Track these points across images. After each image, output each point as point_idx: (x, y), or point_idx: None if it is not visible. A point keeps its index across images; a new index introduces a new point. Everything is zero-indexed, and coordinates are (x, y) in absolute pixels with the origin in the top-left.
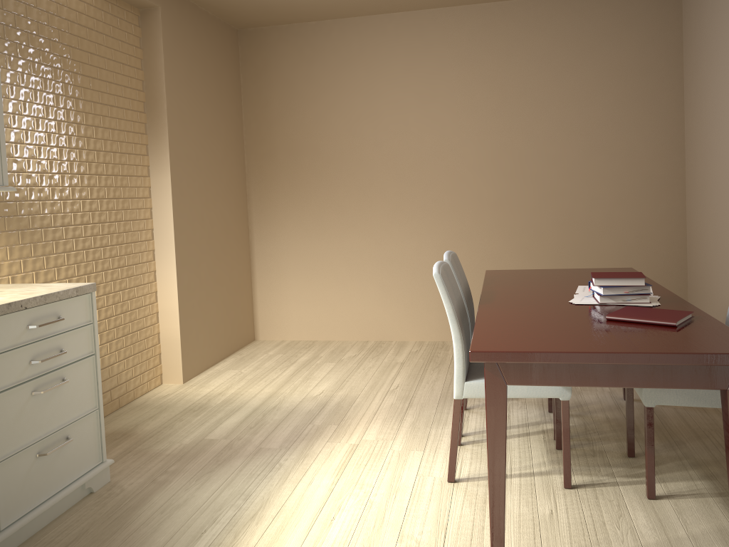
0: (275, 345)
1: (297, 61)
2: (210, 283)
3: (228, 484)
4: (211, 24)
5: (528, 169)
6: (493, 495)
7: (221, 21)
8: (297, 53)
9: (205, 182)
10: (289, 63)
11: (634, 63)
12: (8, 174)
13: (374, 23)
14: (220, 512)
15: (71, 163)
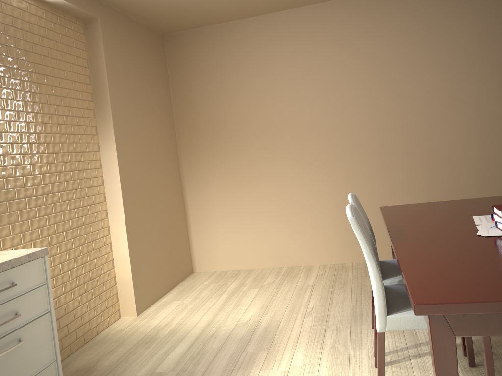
0: (209, 276)
1: (210, 54)
2: (154, 232)
3: None
4: (141, 31)
5: (398, 122)
6: None
7: (149, 28)
8: (210, 48)
9: (145, 152)
10: (204, 56)
11: (476, 31)
12: None
13: (267, 20)
14: None
15: (31, 145)
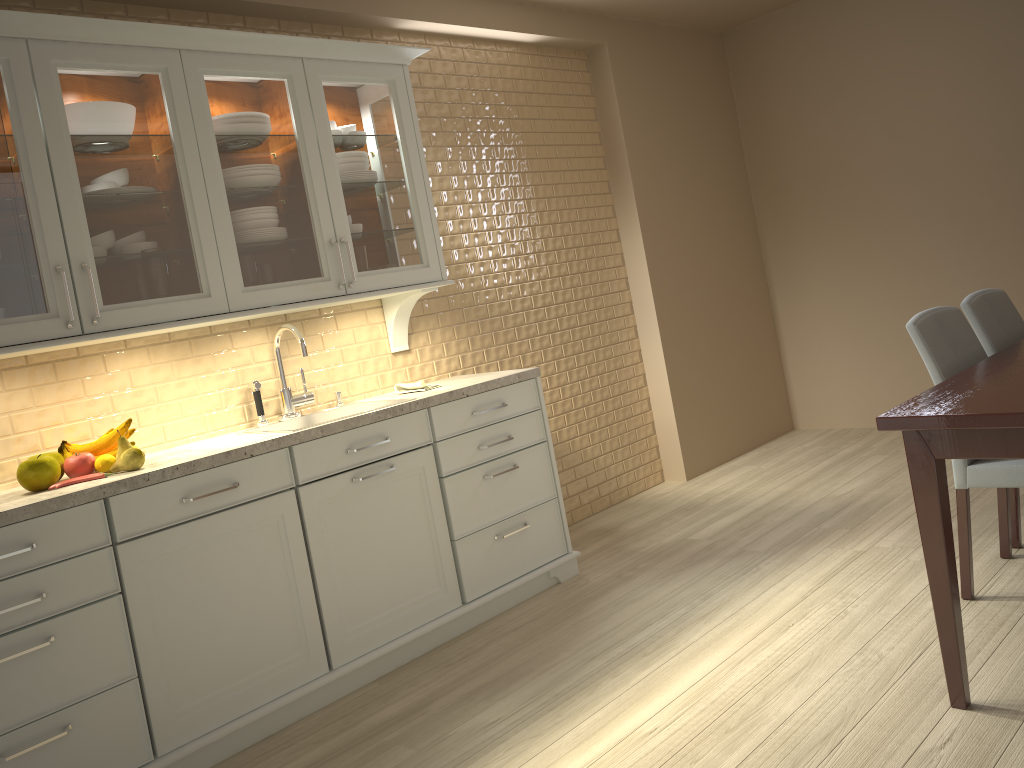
0: (817, 435)
1: (803, 54)
2: (713, 360)
3: (692, 584)
4: (679, 39)
5: None
6: (935, 596)
7: (694, 30)
8: (801, 42)
9: (692, 237)
10: (792, 58)
11: None
12: (461, 265)
13: None
14: (672, 609)
15: (524, 243)
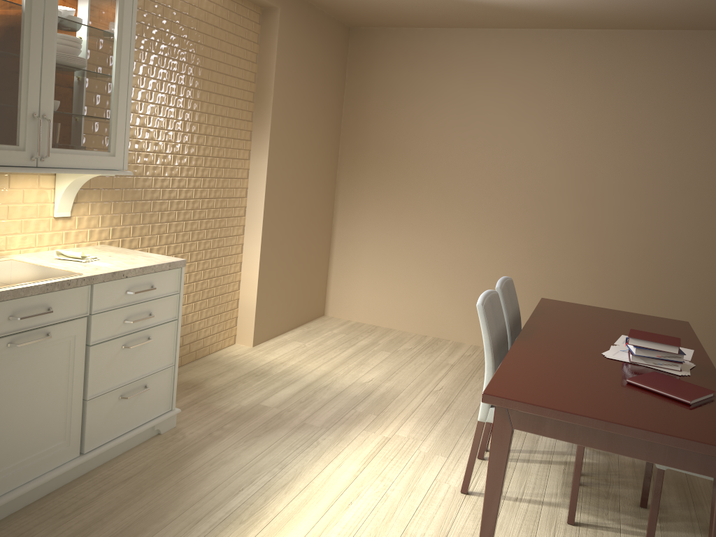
0: (341, 324)
1: (401, 64)
2: (289, 260)
3: (270, 451)
4: (325, 23)
5: (609, 199)
6: (484, 521)
7: (335, 19)
8: (402, 56)
9: (298, 169)
10: (393, 64)
11: None
12: (130, 152)
13: (479, 37)
14: (258, 475)
15: (183, 145)
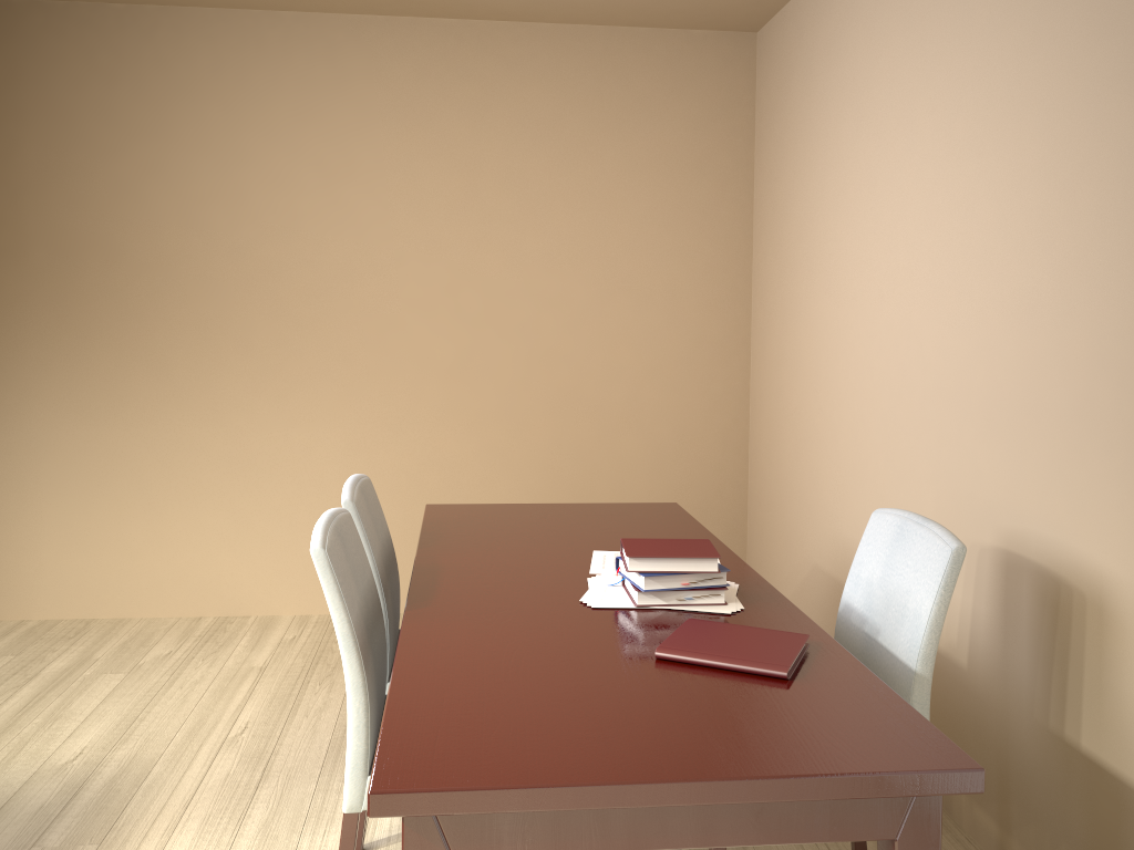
0: (3, 634)
1: (83, 75)
2: None
3: None
4: None
5: (509, 312)
6: None
7: None
8: (84, 59)
9: None
10: (65, 76)
11: (683, 151)
12: None
13: (243, 25)
14: None
15: None
